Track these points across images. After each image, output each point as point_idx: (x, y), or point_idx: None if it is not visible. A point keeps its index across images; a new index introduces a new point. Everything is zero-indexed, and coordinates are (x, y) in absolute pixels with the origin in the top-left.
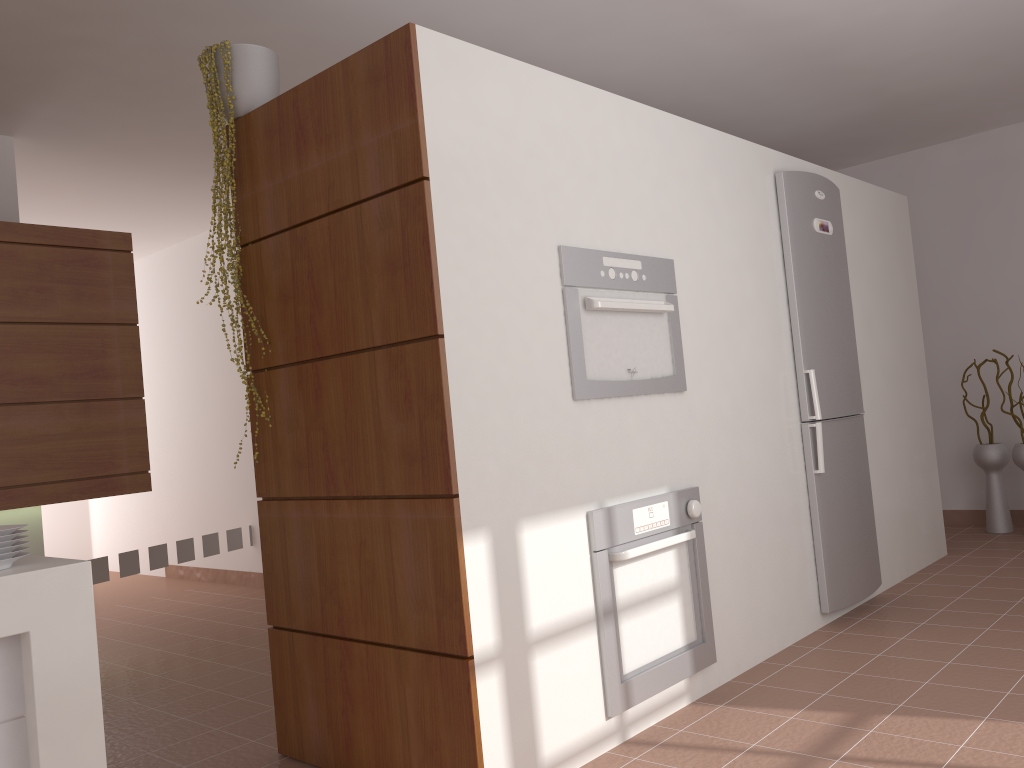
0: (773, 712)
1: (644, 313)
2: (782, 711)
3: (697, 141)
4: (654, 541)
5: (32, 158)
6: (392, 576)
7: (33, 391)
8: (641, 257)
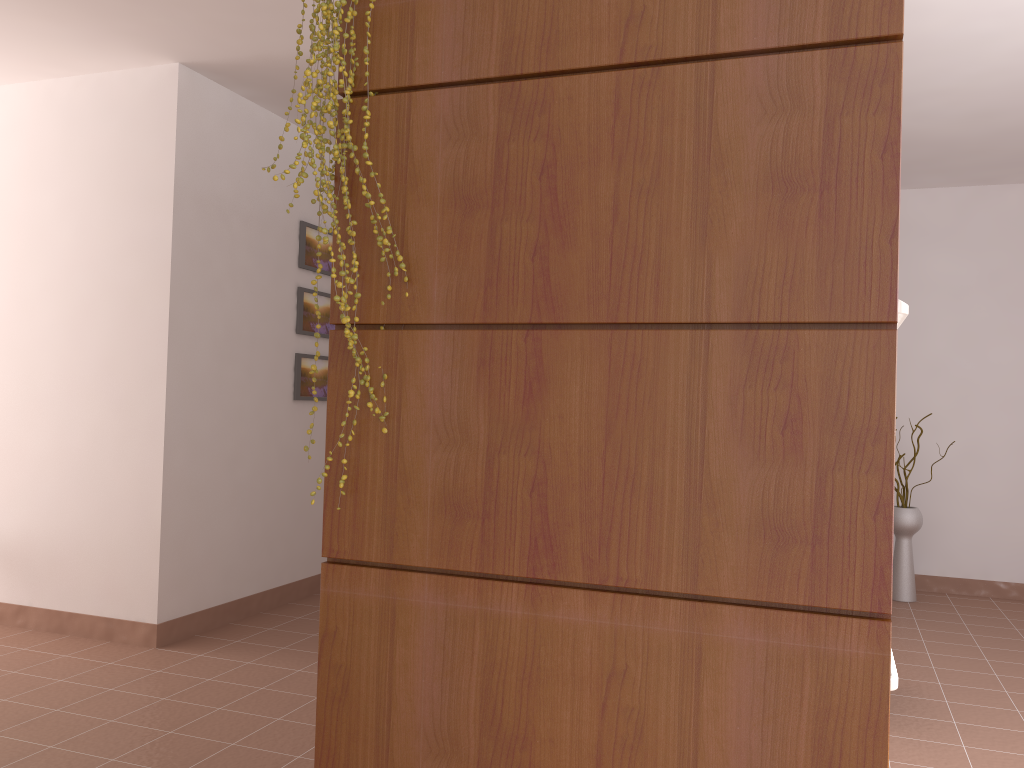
0: None
1: None
2: None
3: None
4: None
5: None
6: (693, 743)
7: None
8: None
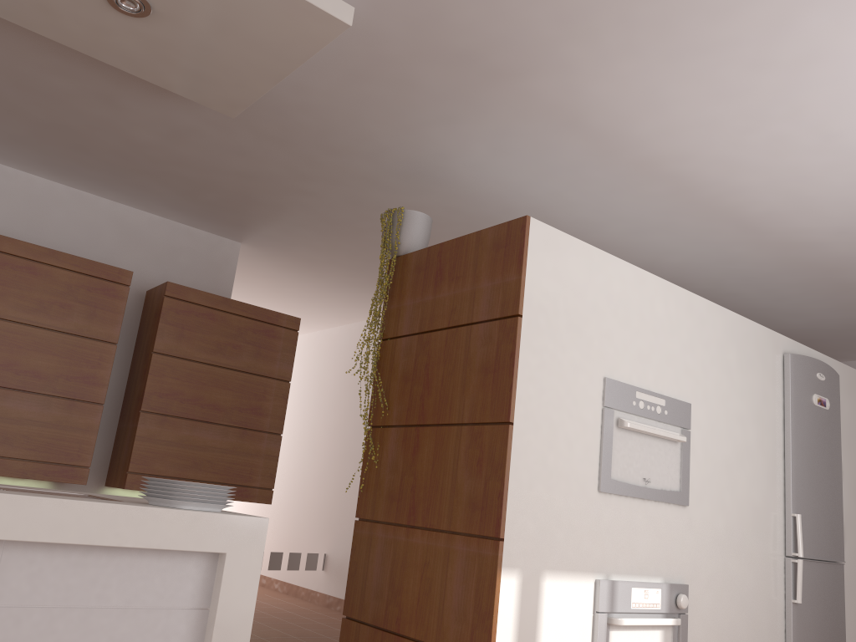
0: None
1: (662, 439)
2: None
3: (721, 320)
4: (646, 618)
5: (247, 258)
6: (443, 592)
7: (213, 414)
8: (666, 397)
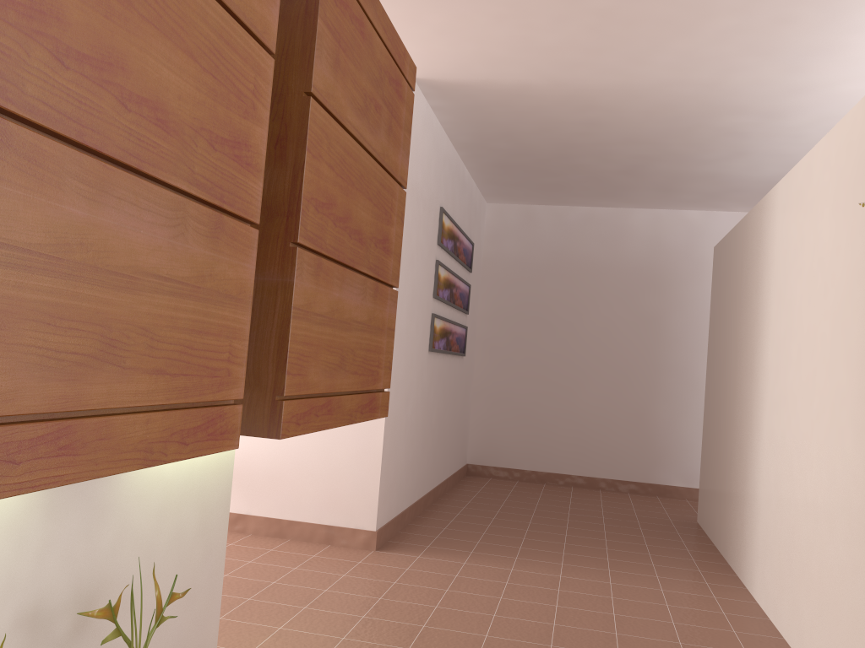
0: None
1: None
2: None
3: None
4: None
5: None
6: None
7: (357, 252)
8: None
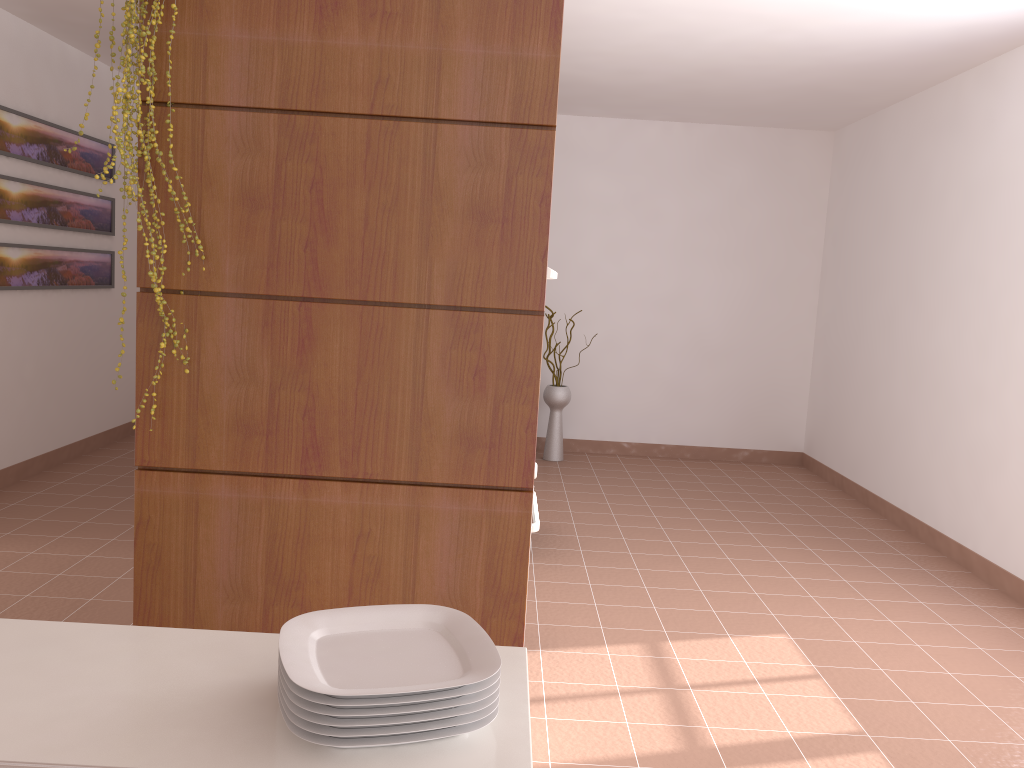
0: (589, 651)
1: None
2: (594, 649)
3: None
4: None
5: None
6: (412, 574)
7: None
8: None
